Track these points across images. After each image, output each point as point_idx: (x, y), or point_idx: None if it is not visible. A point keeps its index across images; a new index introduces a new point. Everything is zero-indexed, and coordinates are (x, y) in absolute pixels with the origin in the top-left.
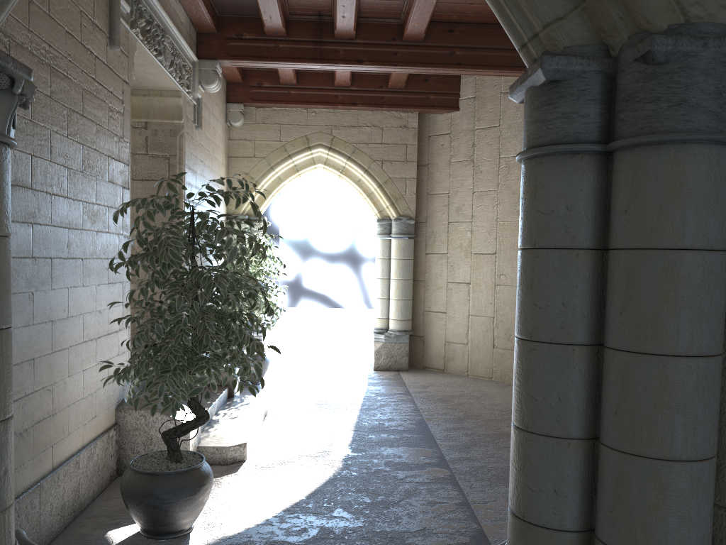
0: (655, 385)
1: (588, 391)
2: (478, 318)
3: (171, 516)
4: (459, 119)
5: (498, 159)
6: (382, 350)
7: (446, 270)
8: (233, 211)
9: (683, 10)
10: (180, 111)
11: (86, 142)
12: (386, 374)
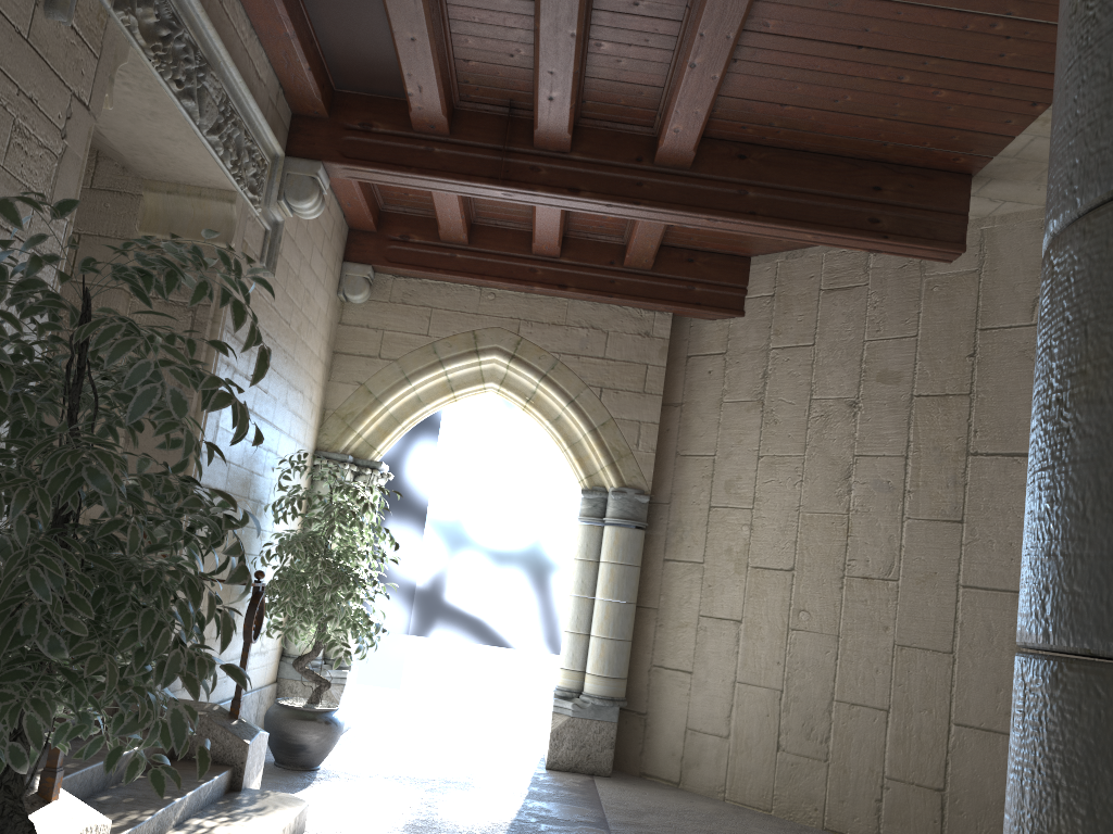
0: None
1: None
2: (753, 689)
3: None
4: (742, 330)
5: (809, 401)
6: (566, 732)
7: (698, 593)
8: (328, 445)
9: None
10: (230, 227)
11: None
12: (567, 778)
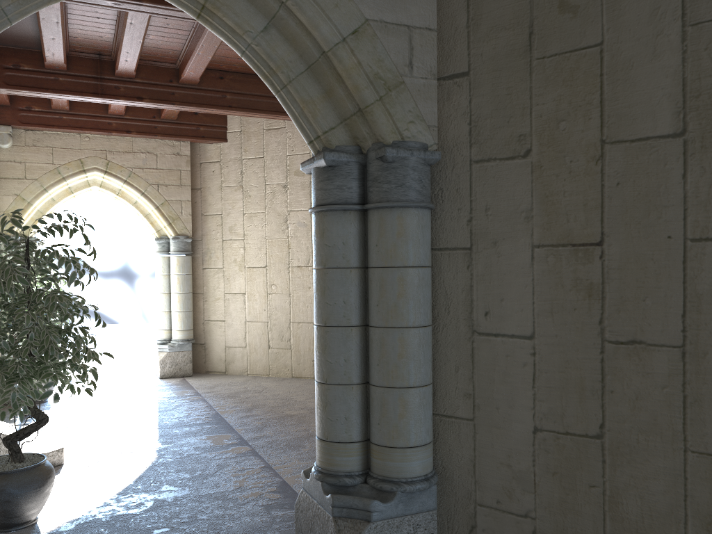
0: (398, 345)
1: (361, 354)
2: (254, 323)
3: (22, 508)
4: (227, 149)
5: (264, 185)
6: (167, 359)
7: (223, 283)
8: (4, 232)
9: (400, 133)
10: None
11: None
12: (172, 381)
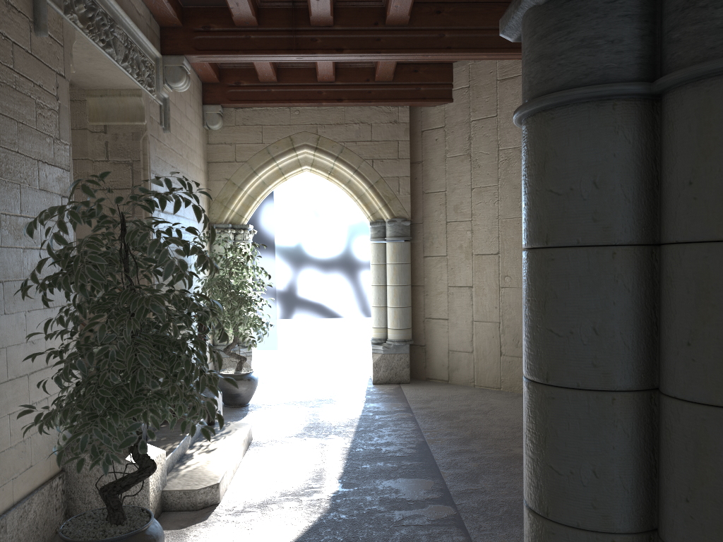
0: None
1: (638, 461)
2: (483, 324)
3: None
4: (453, 111)
5: (497, 151)
6: (381, 362)
7: (446, 274)
8: (215, 220)
9: None
10: (142, 111)
11: (3, 143)
12: (385, 388)
